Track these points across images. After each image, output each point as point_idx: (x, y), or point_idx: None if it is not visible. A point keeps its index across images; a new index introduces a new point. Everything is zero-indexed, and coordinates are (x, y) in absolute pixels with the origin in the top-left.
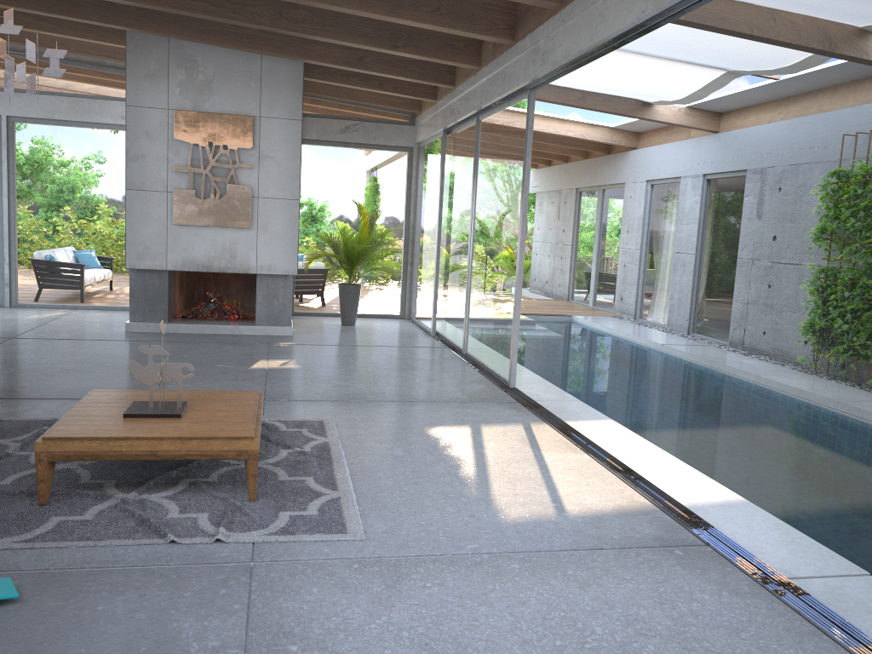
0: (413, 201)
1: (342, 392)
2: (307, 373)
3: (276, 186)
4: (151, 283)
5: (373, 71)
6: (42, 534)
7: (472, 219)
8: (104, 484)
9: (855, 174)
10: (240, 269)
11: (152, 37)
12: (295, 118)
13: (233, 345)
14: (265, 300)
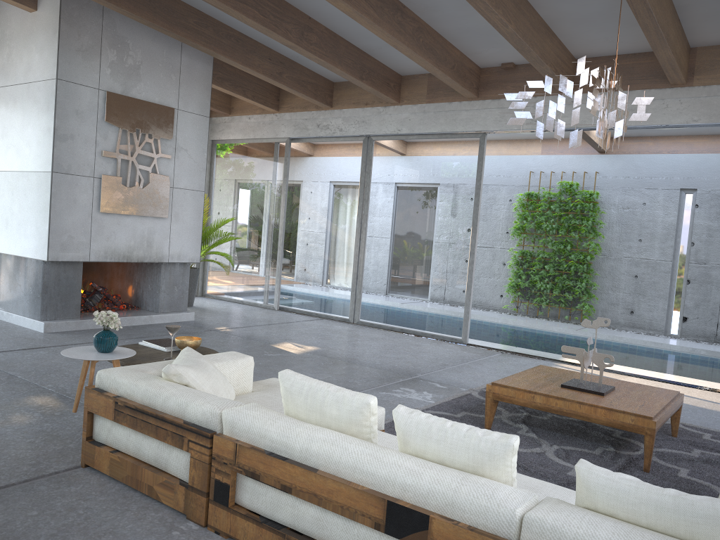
0: (207, 190)
1: (418, 362)
2: (344, 351)
3: (187, 178)
4: (65, 276)
5: (287, 86)
6: (715, 485)
7: (361, 216)
8: (606, 450)
9: (548, 196)
10: (155, 258)
11: (87, 9)
12: (205, 115)
13: (195, 335)
14: (167, 287)
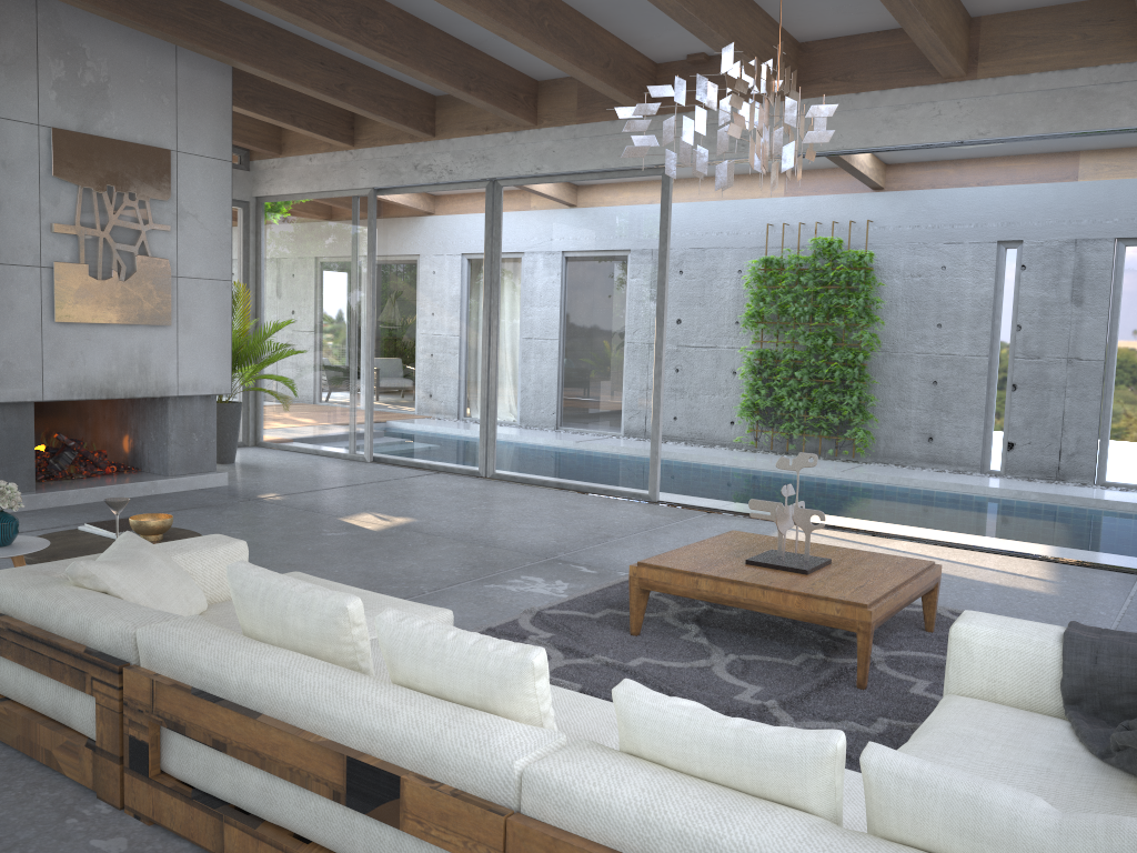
0: (253, 278)
1: (567, 534)
2: (452, 523)
3: (201, 260)
4: (5, 425)
5: (355, 106)
6: None
7: (489, 308)
8: (811, 658)
9: (796, 262)
10: (156, 391)
11: None
12: (224, 158)
13: (221, 508)
14: (181, 436)
